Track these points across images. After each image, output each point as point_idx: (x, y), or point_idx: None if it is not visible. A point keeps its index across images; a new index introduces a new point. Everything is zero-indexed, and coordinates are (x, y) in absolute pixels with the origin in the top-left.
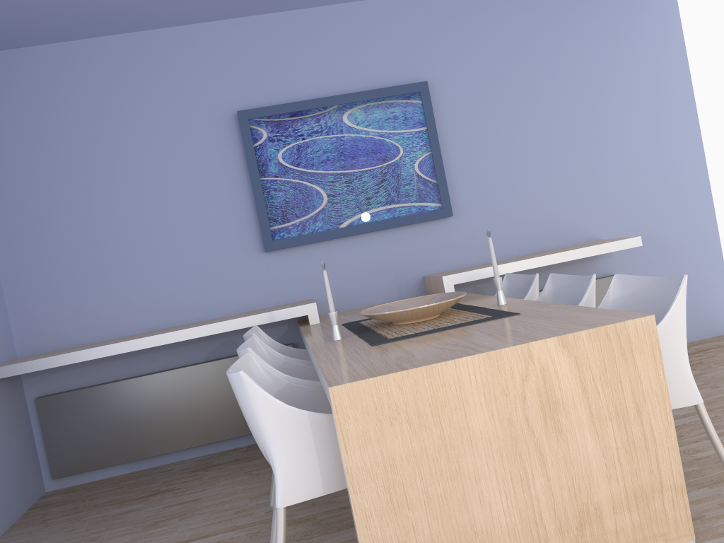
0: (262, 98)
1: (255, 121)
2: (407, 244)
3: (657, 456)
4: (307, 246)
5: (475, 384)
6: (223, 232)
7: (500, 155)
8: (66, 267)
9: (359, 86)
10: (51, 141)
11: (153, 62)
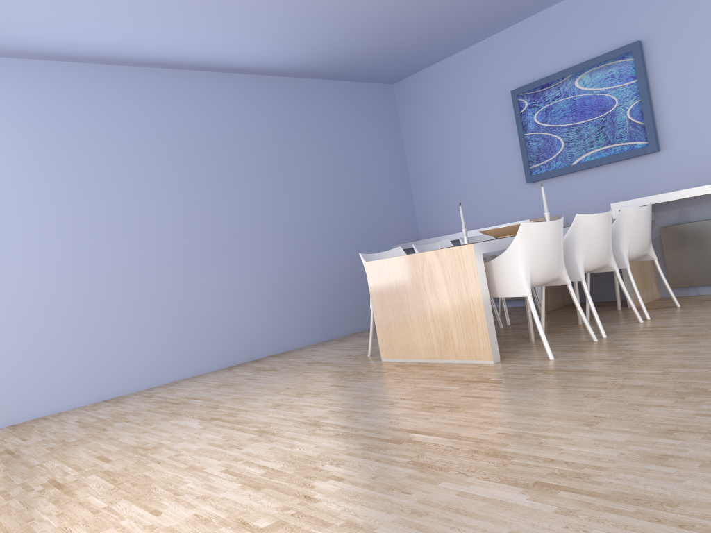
0: (528, 77)
1: (520, 96)
2: (625, 175)
3: (475, 314)
4: (555, 178)
5: (406, 268)
6: (507, 170)
7: (710, 91)
8: (437, 193)
9: (591, 55)
10: (429, 123)
11: (471, 67)
